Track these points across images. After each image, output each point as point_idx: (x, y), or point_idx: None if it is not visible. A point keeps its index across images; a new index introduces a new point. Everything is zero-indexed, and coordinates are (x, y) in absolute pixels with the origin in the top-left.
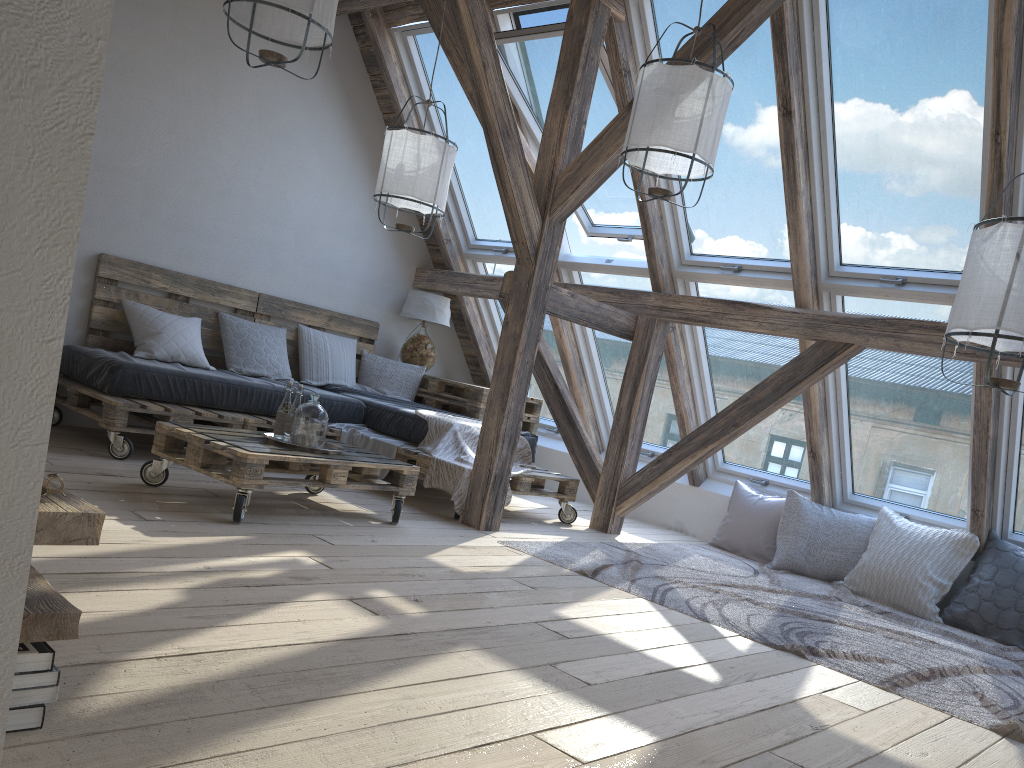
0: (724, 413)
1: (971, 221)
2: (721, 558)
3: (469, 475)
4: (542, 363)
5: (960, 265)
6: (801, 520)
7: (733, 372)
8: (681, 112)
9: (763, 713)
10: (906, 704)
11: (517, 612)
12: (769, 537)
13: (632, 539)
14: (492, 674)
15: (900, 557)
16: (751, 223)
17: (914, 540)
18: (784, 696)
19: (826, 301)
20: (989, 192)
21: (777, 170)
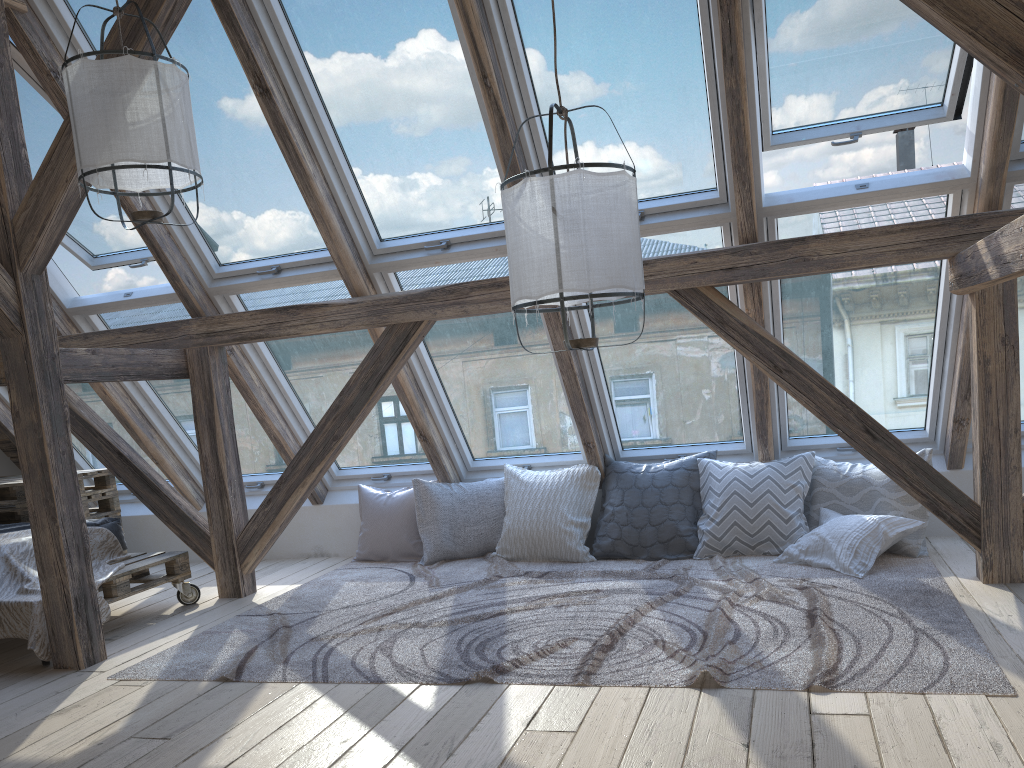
0: (320, 429)
1: (490, 169)
2: (373, 575)
3: (42, 608)
4: (93, 432)
5: (495, 215)
6: (436, 506)
7: (314, 377)
8: (134, 115)
9: None
10: (607, 695)
11: None
12: (412, 533)
13: (272, 592)
14: None
15: (538, 511)
16: (273, 217)
17: (545, 490)
18: (492, 758)
19: (380, 282)
20: (497, 138)
21: (279, 155)
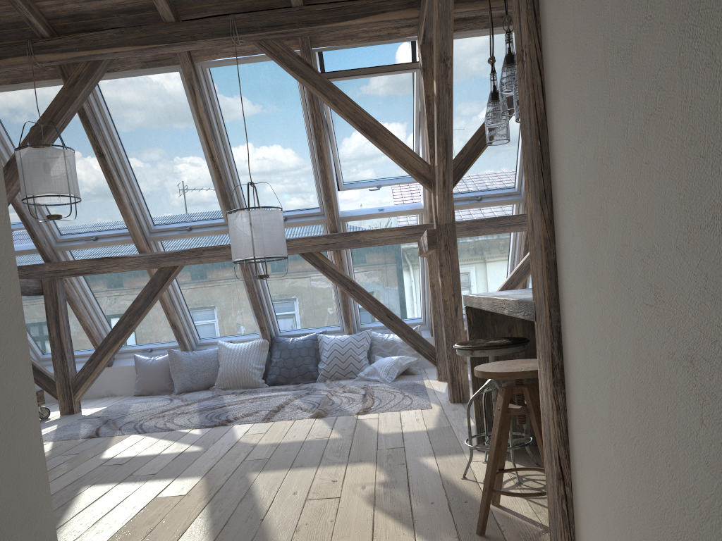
0: (121, 321)
1: (212, 194)
2: (148, 400)
3: None
4: None
5: (214, 215)
6: (181, 363)
7: (110, 295)
8: (54, 173)
9: (230, 450)
10: (277, 423)
11: (85, 466)
12: (167, 378)
13: (92, 411)
14: (111, 490)
15: (238, 363)
16: (95, 212)
17: (240, 352)
18: (232, 441)
19: (153, 245)
20: (218, 183)
21: (102, 182)
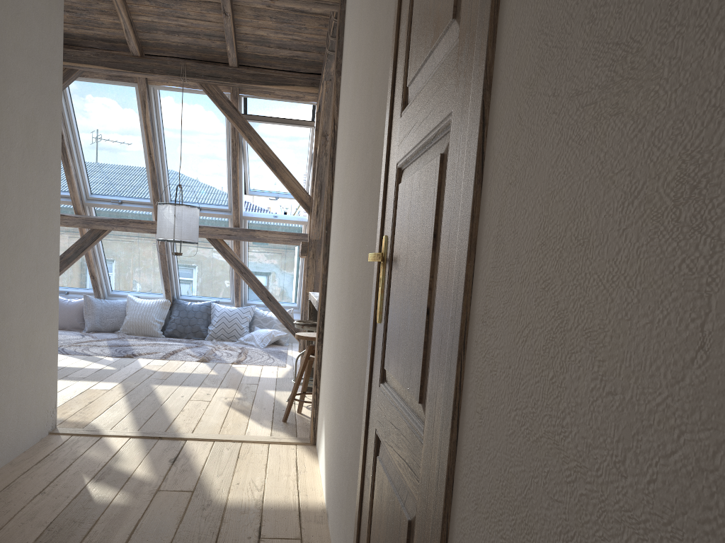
0: None
1: (144, 179)
2: (62, 333)
3: None
4: None
5: (143, 195)
6: (94, 307)
7: None
8: None
9: (137, 372)
10: (172, 361)
11: None
12: (80, 318)
13: None
14: None
15: (142, 315)
16: None
17: (146, 306)
18: (138, 367)
19: (88, 210)
20: (151, 173)
21: None
